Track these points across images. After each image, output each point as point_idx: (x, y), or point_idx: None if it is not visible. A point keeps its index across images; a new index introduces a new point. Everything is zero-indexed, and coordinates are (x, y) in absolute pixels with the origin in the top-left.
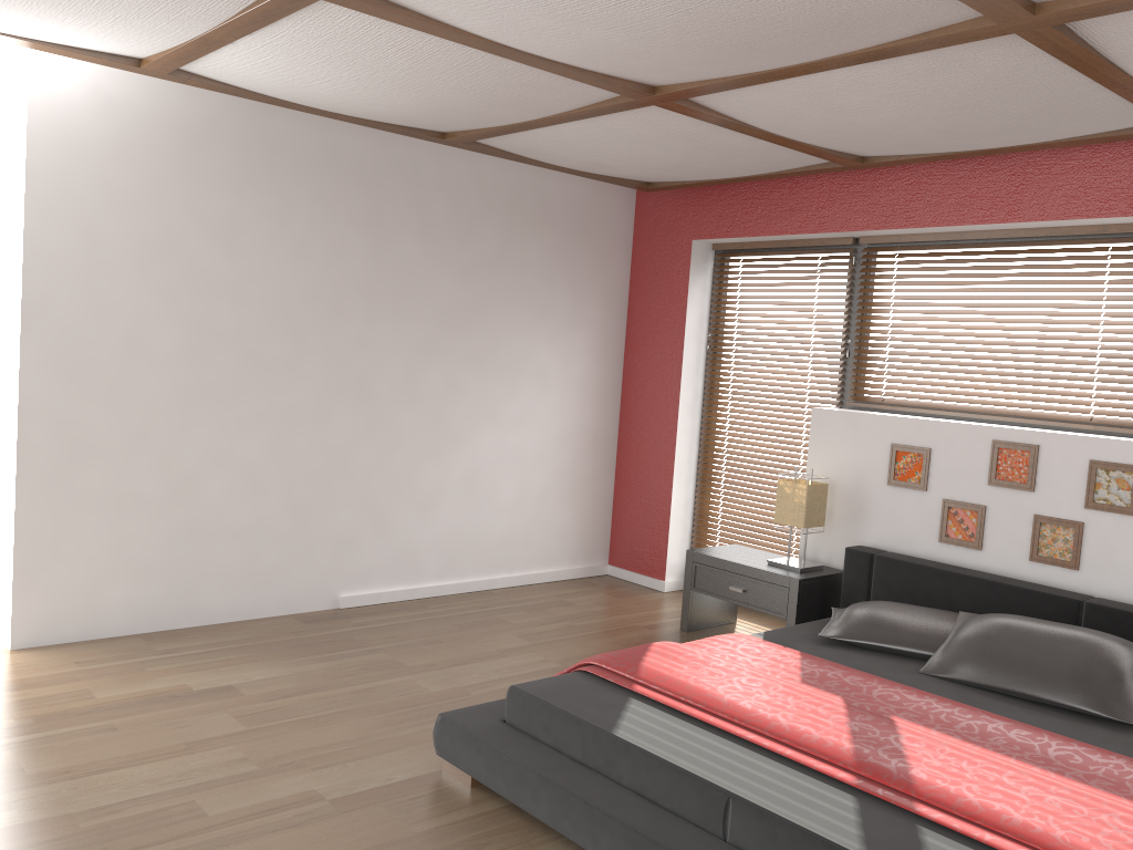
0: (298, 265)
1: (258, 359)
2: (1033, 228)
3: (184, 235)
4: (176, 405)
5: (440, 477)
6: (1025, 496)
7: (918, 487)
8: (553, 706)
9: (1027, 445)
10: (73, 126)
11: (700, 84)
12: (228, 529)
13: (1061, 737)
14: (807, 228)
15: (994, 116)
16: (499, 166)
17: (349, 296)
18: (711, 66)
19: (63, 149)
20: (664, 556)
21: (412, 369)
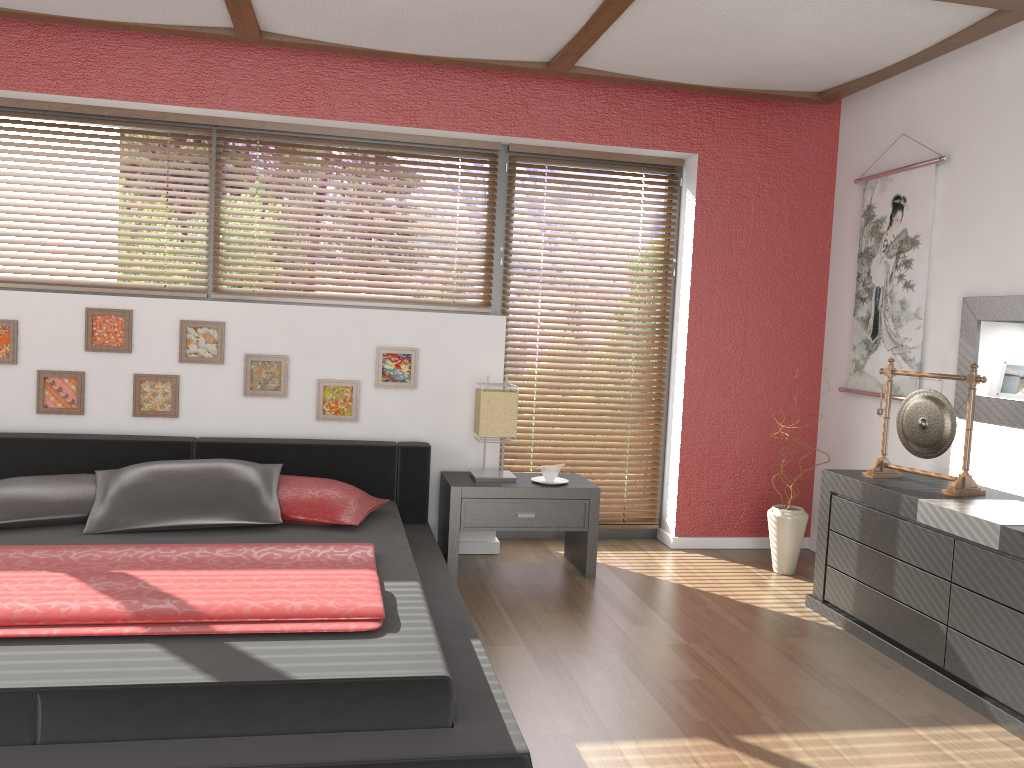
0: None
1: None
2: (97, 106)
3: None
4: None
5: None
6: (123, 358)
7: (8, 361)
8: None
9: (122, 310)
10: None
11: None
12: None
13: (254, 544)
14: None
15: None
16: None
17: None
18: None
19: None
20: None
21: None
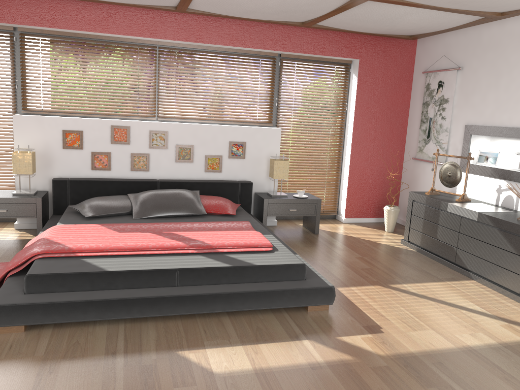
0: None
1: None
2: (108, 36)
3: None
4: None
5: None
6: (126, 146)
7: (79, 148)
8: (65, 273)
9: (125, 126)
10: None
11: None
12: None
13: (206, 222)
14: None
15: None
16: None
17: None
18: None
19: None
20: None
21: None
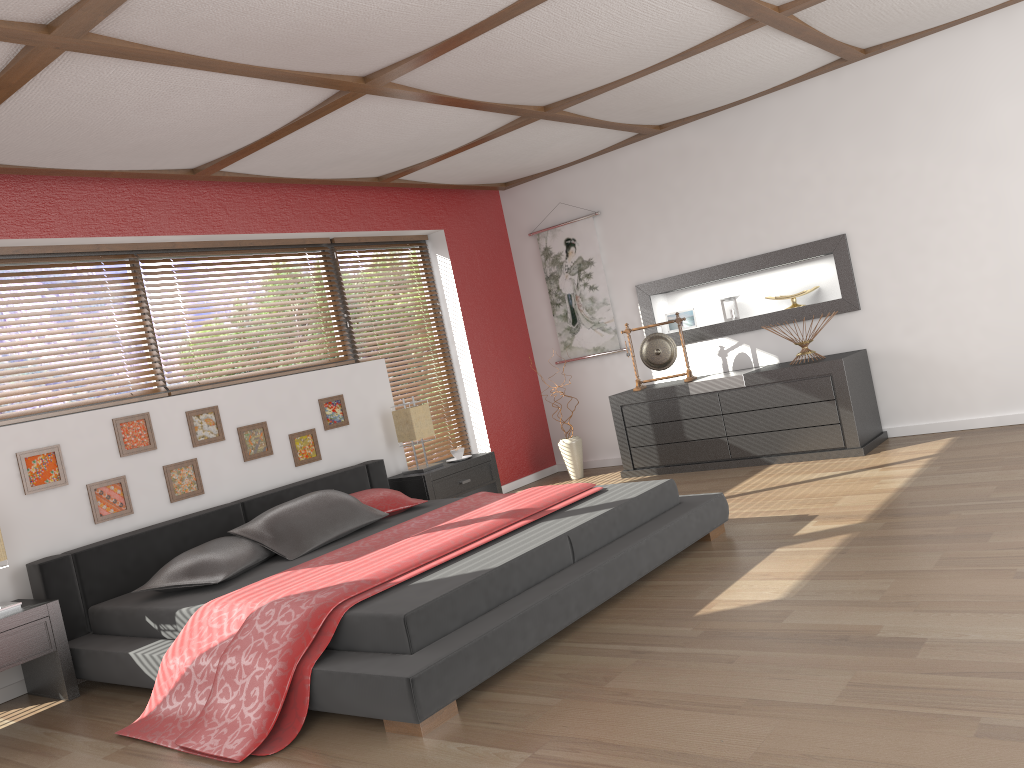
0: None
1: None
2: (41, 246)
3: None
4: None
5: None
6: (151, 455)
7: (60, 483)
8: (450, 592)
9: (141, 414)
10: None
11: (143, 48)
12: None
13: (431, 511)
14: None
15: (195, 141)
16: None
17: None
18: (219, 42)
19: None
20: None
21: None
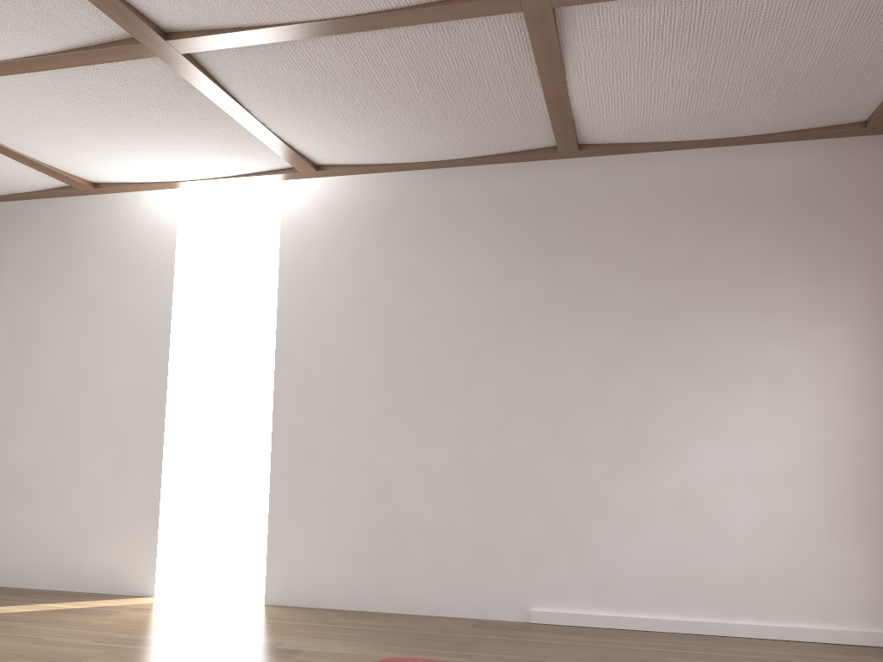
0: (472, 297)
1: (440, 379)
2: None
3: (379, 288)
4: (376, 420)
5: (643, 494)
6: None
7: None
8: None
9: None
10: (306, 228)
11: None
12: (419, 528)
13: None
14: None
15: None
16: (684, 165)
17: (521, 317)
18: None
19: (300, 245)
20: None
21: (596, 380)
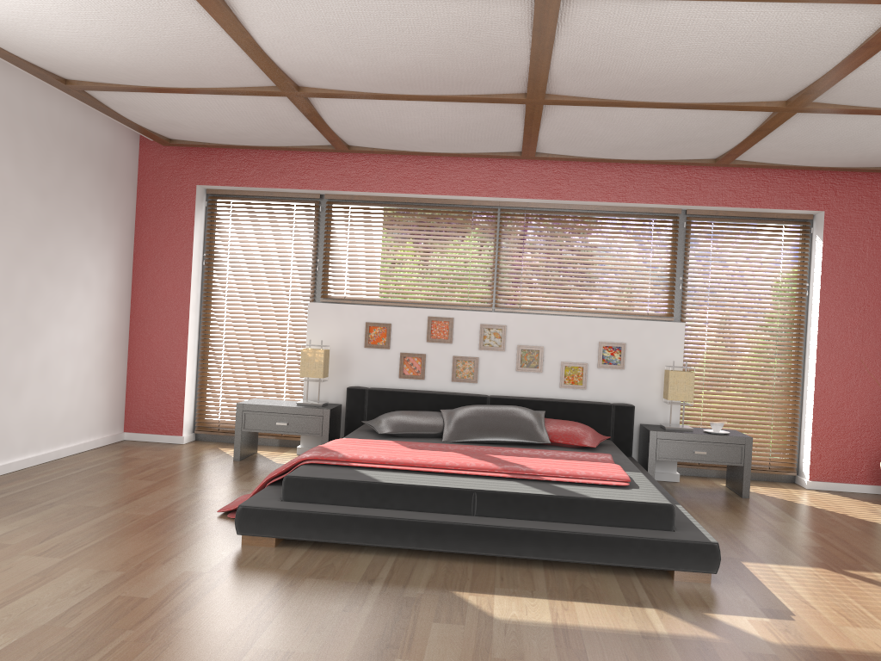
0: None
1: None
2: (433, 198)
3: None
4: None
5: (26, 366)
6: (447, 346)
7: (385, 347)
8: (330, 479)
9: (447, 318)
10: None
11: (338, 92)
12: None
13: (542, 449)
14: (293, 185)
15: (465, 138)
16: (64, 109)
17: None
18: (366, 86)
19: None
20: (181, 417)
21: (8, 273)
